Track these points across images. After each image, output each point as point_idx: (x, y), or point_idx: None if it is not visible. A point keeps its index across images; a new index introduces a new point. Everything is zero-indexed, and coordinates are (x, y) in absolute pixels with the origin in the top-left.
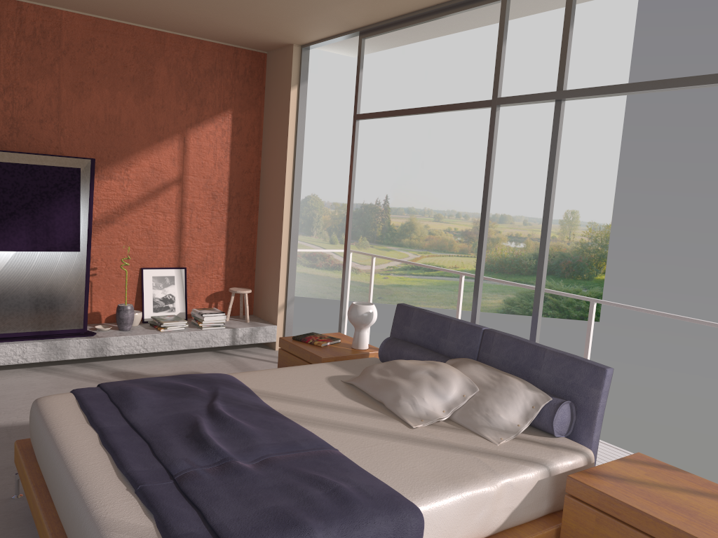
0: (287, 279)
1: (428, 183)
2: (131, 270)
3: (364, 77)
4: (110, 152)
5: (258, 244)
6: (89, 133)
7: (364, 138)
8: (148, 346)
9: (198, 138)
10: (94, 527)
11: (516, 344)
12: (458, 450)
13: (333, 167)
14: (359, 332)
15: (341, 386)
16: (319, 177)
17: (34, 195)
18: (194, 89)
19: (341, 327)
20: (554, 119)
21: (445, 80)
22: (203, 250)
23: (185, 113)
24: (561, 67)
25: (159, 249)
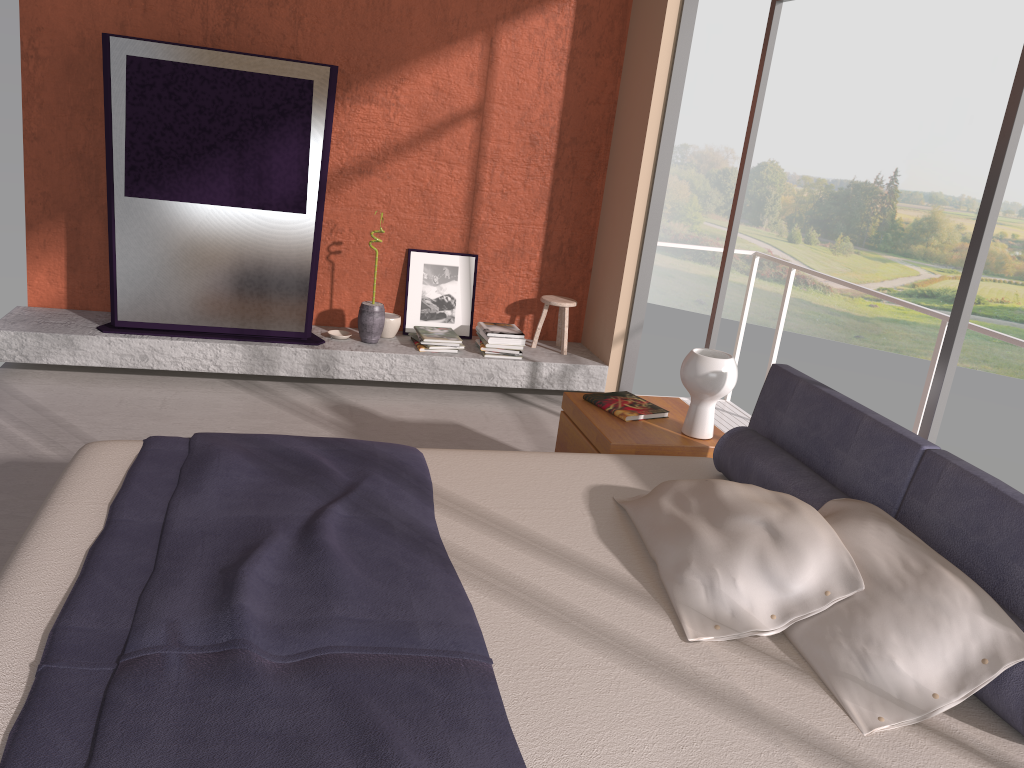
0: (633, 292)
1: (976, 152)
2: (393, 251)
3: None
4: (371, 58)
5: (600, 227)
6: (341, 26)
7: (872, 70)
8: (397, 372)
9: (515, 40)
10: None
11: (988, 498)
12: (759, 727)
13: (810, 118)
14: (697, 406)
15: (604, 510)
16: (785, 133)
17: (244, 121)
18: None
19: None
20: None
21: None
22: (508, 230)
23: None
24: None
25: (438, 222)
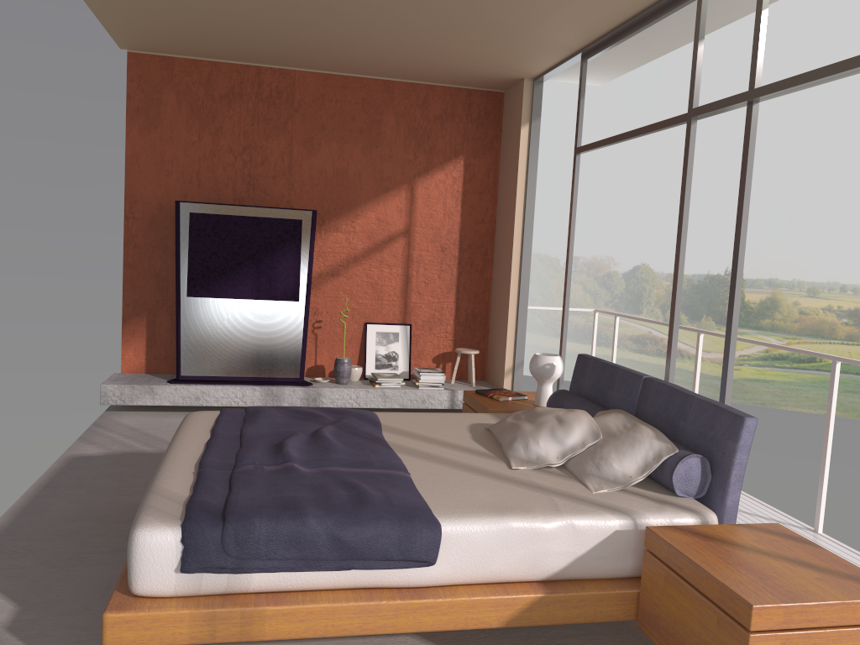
0: (515, 340)
1: (799, 246)
2: (355, 325)
3: (712, 117)
4: (337, 204)
5: (491, 301)
6: (317, 186)
7: (711, 192)
8: (361, 401)
9: (427, 187)
10: (147, 491)
11: (669, 392)
12: (540, 491)
13: (669, 230)
14: (541, 386)
15: (478, 431)
16: (651, 243)
17: (259, 246)
18: (423, 136)
19: None
20: (746, 126)
21: (825, 111)
22: (430, 306)
23: (413, 161)
24: (753, 62)
25: (384, 304)
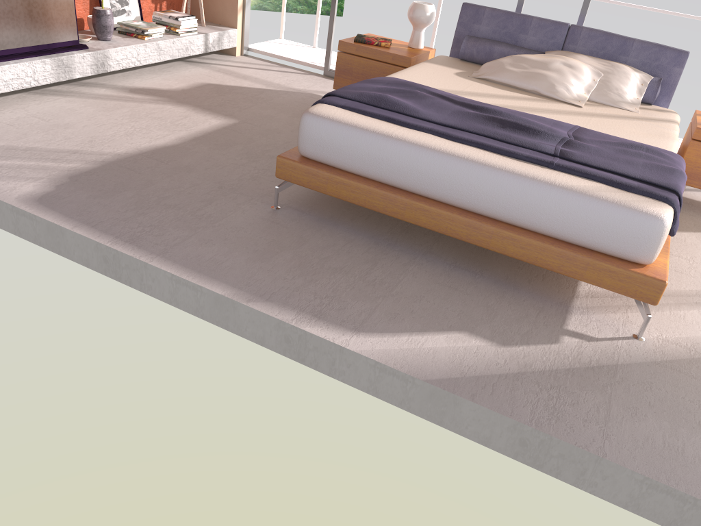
0: None
1: None
2: None
3: None
4: None
5: None
6: None
7: None
8: (141, 58)
9: None
10: (574, 193)
11: (605, 37)
12: (630, 119)
13: None
14: (420, 32)
15: (478, 81)
16: None
17: None
18: None
19: (332, 28)
20: None
21: None
22: None
23: None
24: None
25: None
